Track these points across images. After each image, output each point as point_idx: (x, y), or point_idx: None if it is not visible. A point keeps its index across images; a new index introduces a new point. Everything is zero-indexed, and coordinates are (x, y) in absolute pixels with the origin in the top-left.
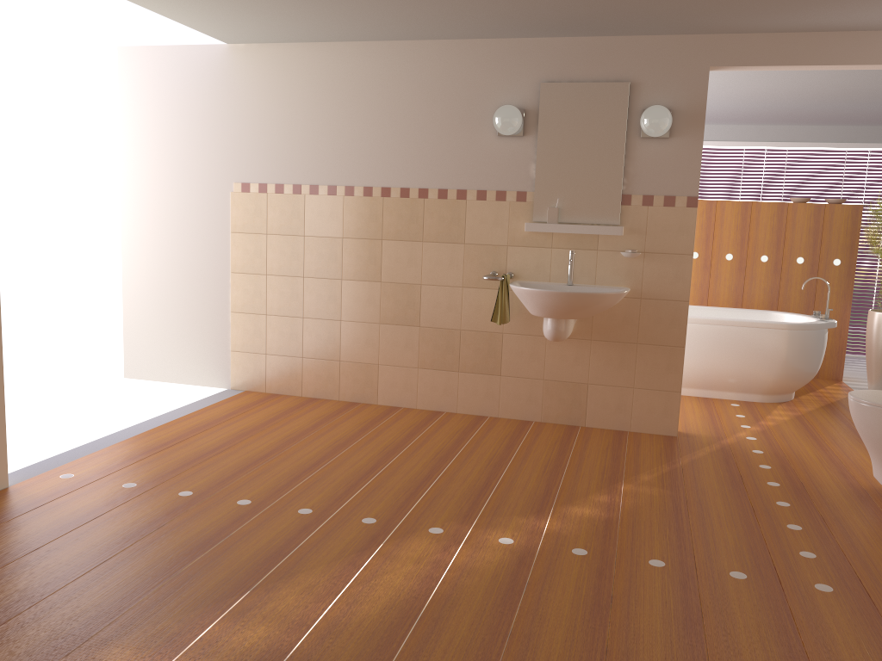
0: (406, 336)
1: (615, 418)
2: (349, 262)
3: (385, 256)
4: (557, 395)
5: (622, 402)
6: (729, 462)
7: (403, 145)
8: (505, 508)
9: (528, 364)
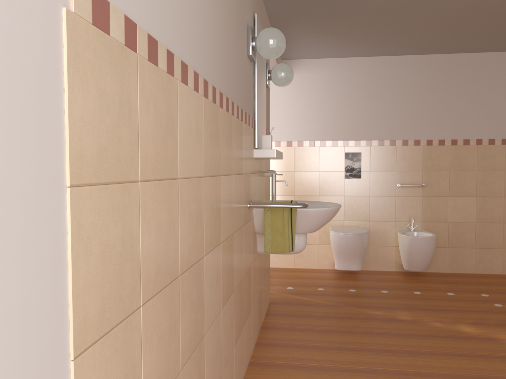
0: (230, 313)
1: (265, 306)
2: (207, 222)
3: (222, 202)
4: (258, 307)
5: (265, 291)
6: (320, 294)
7: (225, 34)
8: (500, 348)
9: (255, 288)
